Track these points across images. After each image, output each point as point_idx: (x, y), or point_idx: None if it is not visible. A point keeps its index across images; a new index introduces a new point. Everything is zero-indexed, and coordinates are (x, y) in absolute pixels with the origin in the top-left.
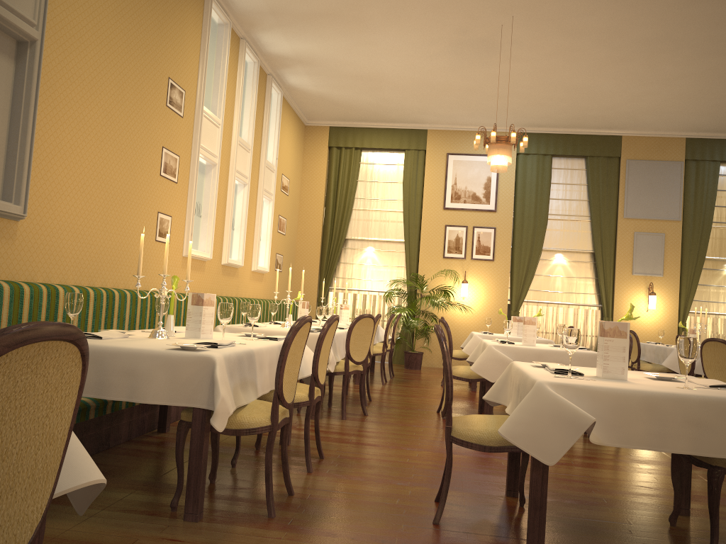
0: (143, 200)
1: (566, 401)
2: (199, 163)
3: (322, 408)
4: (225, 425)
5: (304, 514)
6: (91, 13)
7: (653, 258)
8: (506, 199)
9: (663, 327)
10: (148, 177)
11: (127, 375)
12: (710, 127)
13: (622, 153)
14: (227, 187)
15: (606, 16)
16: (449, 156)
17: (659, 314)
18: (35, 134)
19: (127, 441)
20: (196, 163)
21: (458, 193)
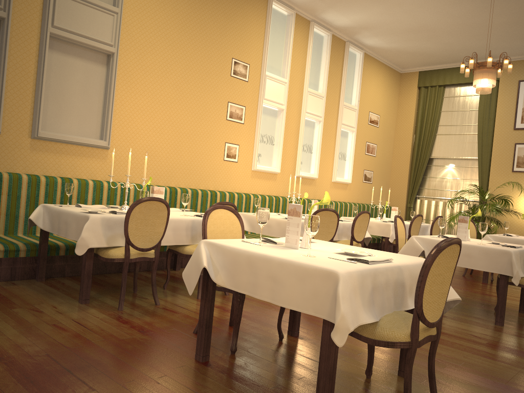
0: (211, 135)
1: (201, 253)
2: (270, 109)
3: None
4: (83, 252)
5: (138, 313)
6: (160, 30)
7: None
8: None
9: None
10: (215, 121)
11: (65, 224)
12: None
13: None
14: (300, 124)
15: None
16: (521, 83)
17: None
18: (113, 103)
19: (146, 271)
20: (260, 110)
21: None
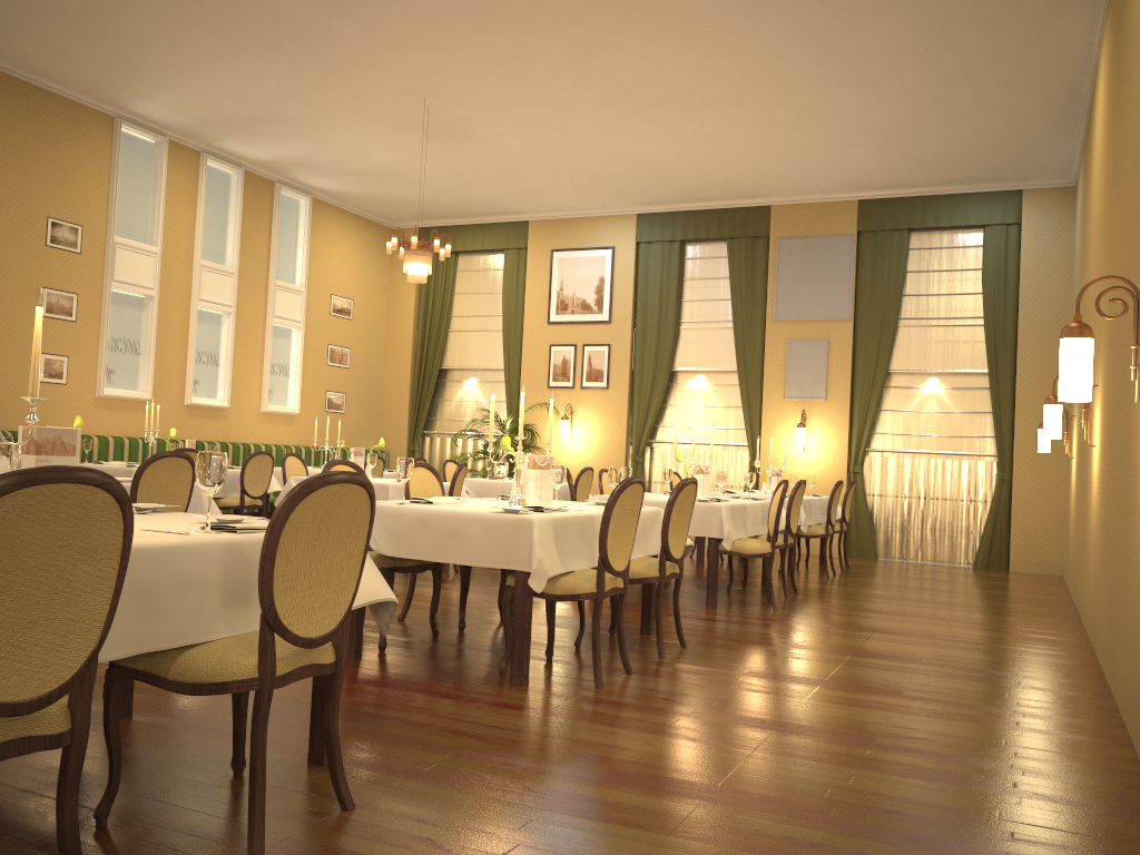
0: (11, 342)
1: None
2: (130, 297)
3: None
4: None
5: None
6: None
7: (812, 375)
8: (623, 305)
9: (827, 472)
10: (19, 319)
11: None
12: (874, 183)
13: (771, 230)
14: (190, 319)
15: (518, 85)
16: (554, 254)
17: (821, 454)
18: None
19: None
20: (108, 299)
21: (565, 302)
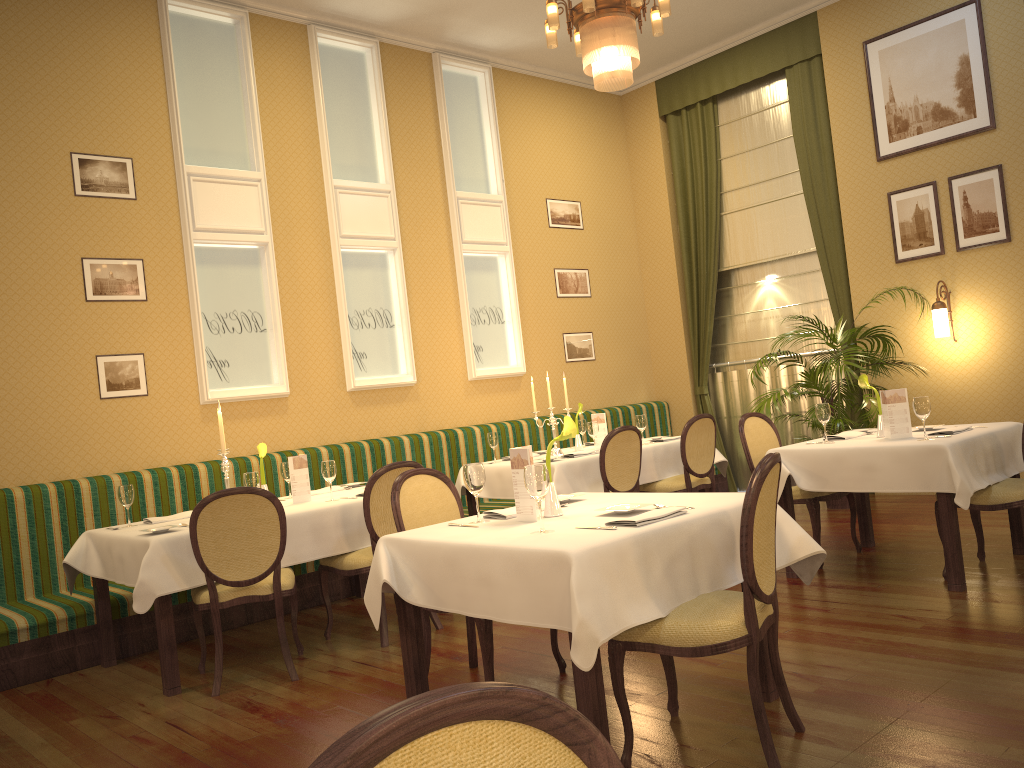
0: (43, 348)
1: None
2: (234, 251)
3: (281, 657)
4: None
5: None
6: None
7: None
8: (1015, 91)
9: None
10: (49, 312)
11: None
12: None
13: None
14: (333, 267)
15: None
16: (869, 47)
17: None
18: None
19: None
20: (191, 259)
21: (901, 118)
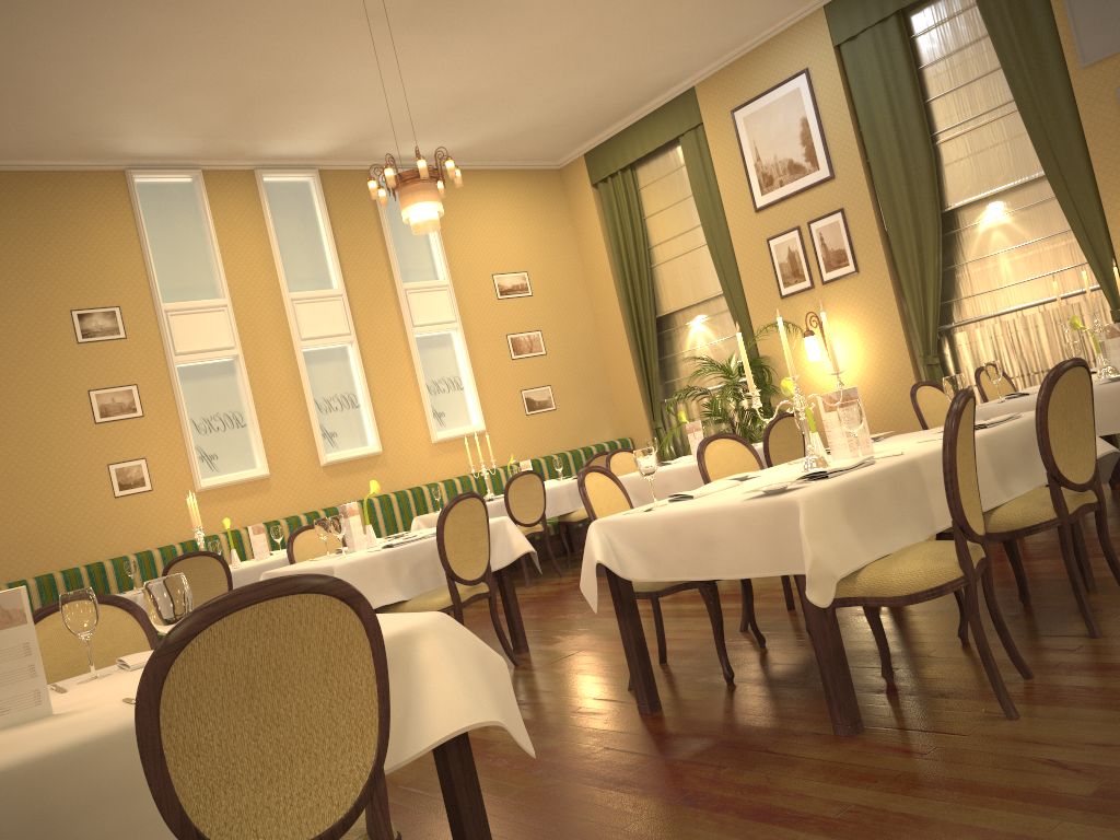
0: (66, 464)
1: None
2: (212, 365)
3: None
4: None
5: None
6: None
7: None
8: (844, 145)
9: None
10: (68, 436)
11: None
12: None
13: None
14: (298, 365)
15: None
16: (736, 115)
17: None
18: None
19: None
20: (175, 378)
21: (767, 174)
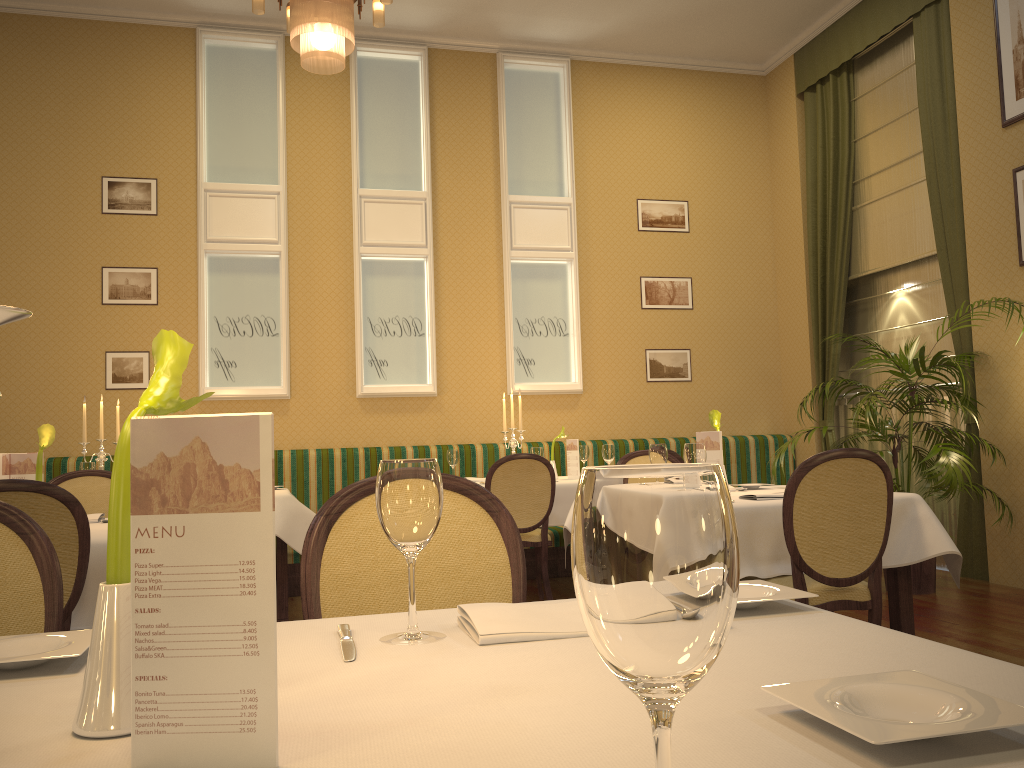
0: (60, 343)
1: None
2: (252, 260)
3: None
4: None
5: None
6: None
7: None
8: None
9: None
10: (69, 313)
11: None
12: None
13: None
14: (353, 275)
15: None
16: None
17: None
18: None
19: None
20: (200, 267)
21: None
